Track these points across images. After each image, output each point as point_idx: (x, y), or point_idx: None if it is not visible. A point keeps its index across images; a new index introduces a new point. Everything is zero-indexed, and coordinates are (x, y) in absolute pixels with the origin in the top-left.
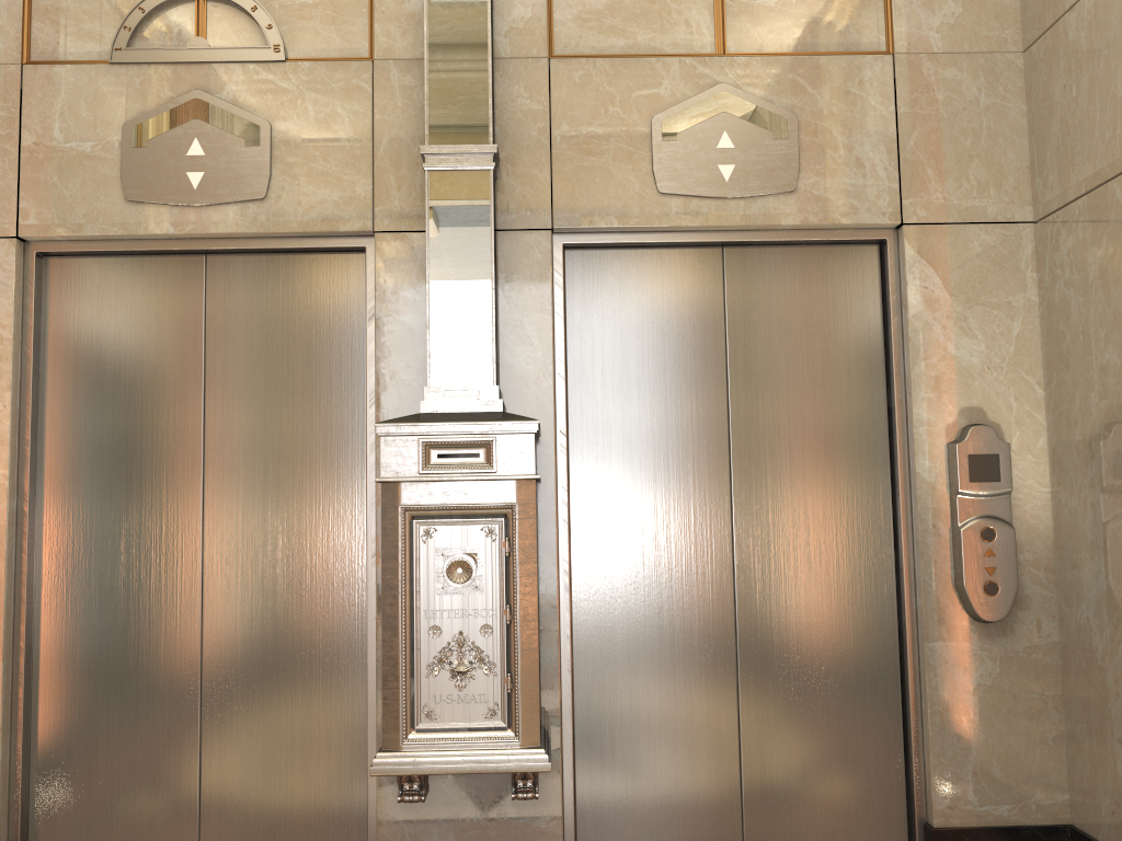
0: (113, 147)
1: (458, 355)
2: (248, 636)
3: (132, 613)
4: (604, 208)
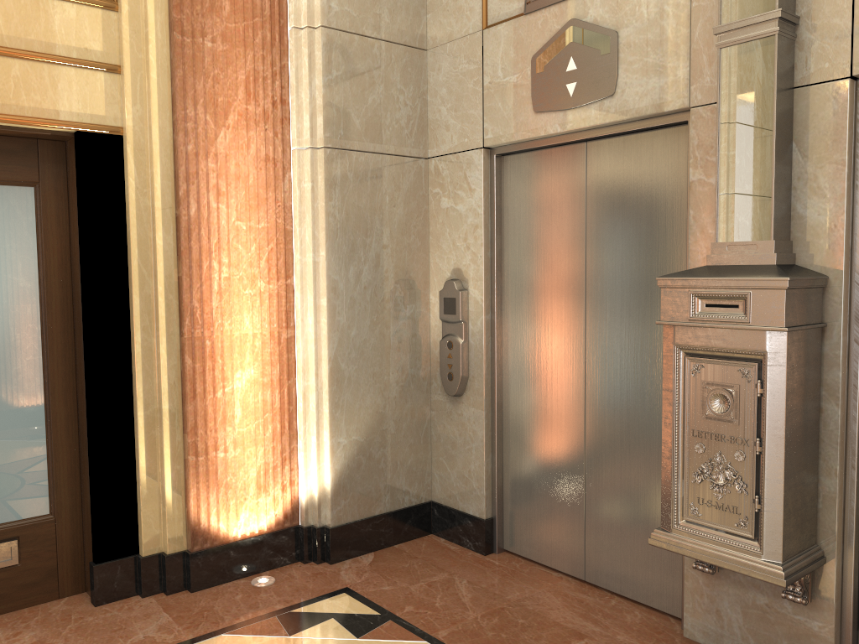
0: (527, 75)
1: (741, 213)
2: (611, 420)
3: (548, 392)
4: None
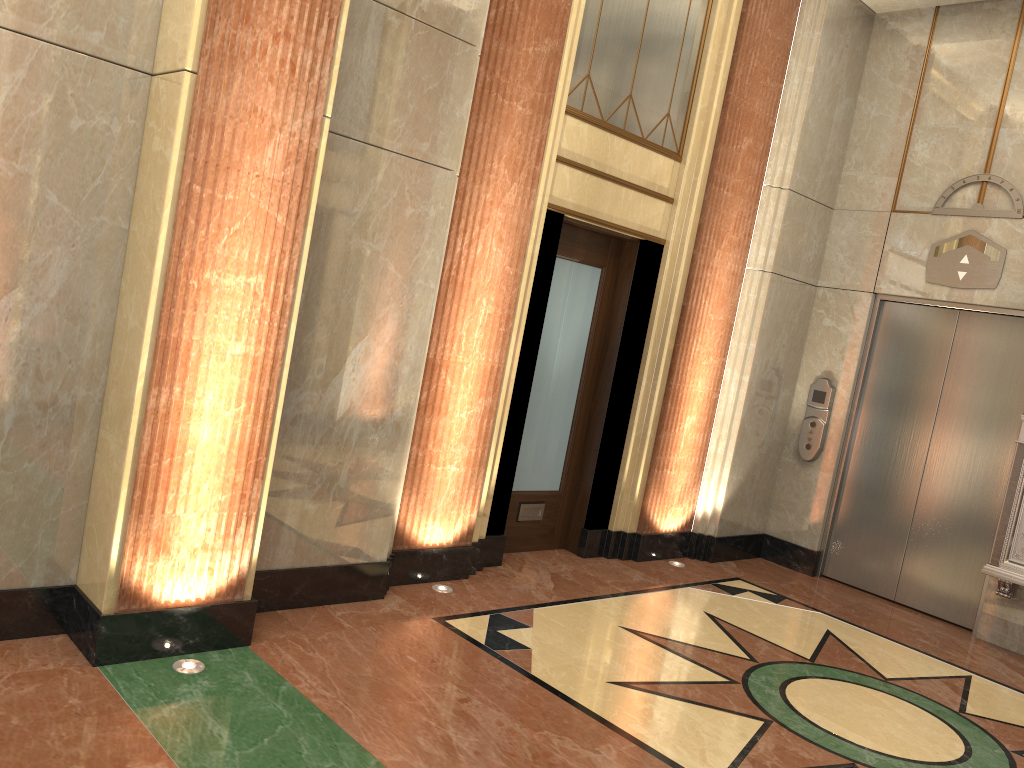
0: (924, 255)
1: None
2: (940, 496)
3: (889, 470)
4: None
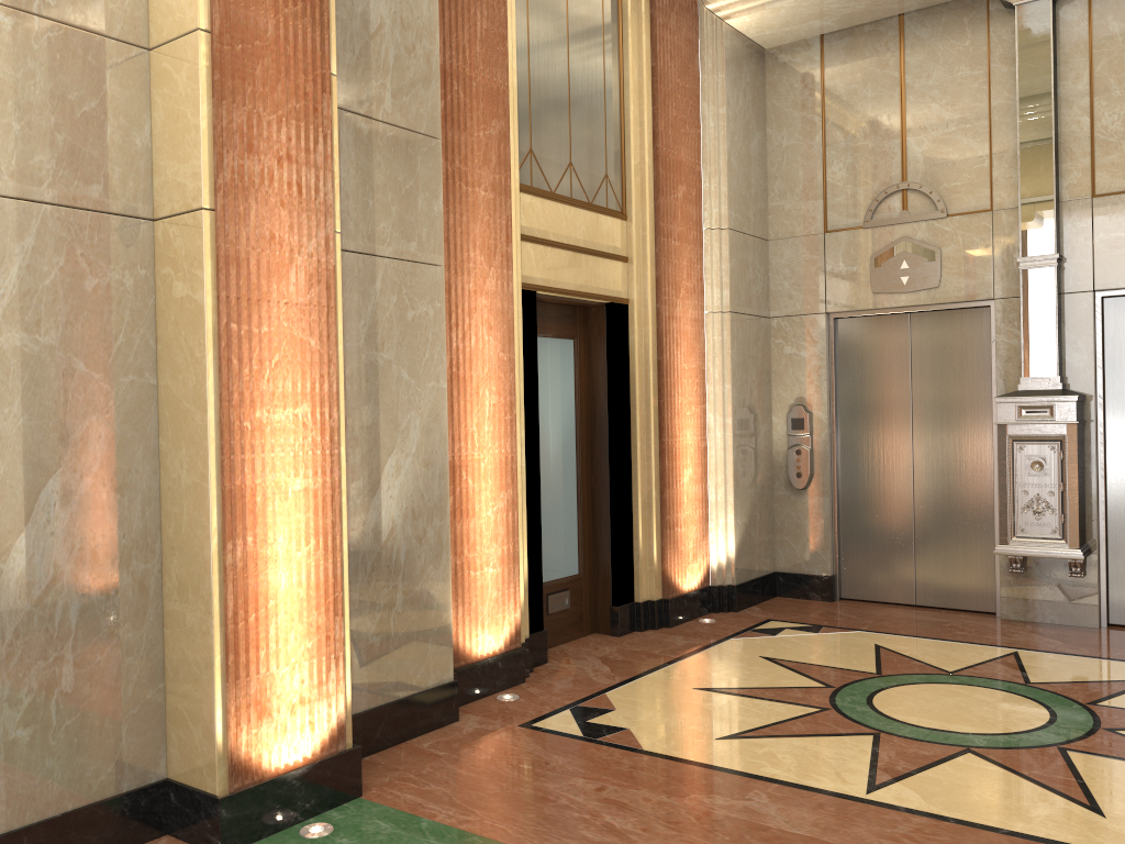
0: (865, 268)
1: (1037, 361)
2: (935, 493)
3: (881, 480)
4: (1124, 277)
